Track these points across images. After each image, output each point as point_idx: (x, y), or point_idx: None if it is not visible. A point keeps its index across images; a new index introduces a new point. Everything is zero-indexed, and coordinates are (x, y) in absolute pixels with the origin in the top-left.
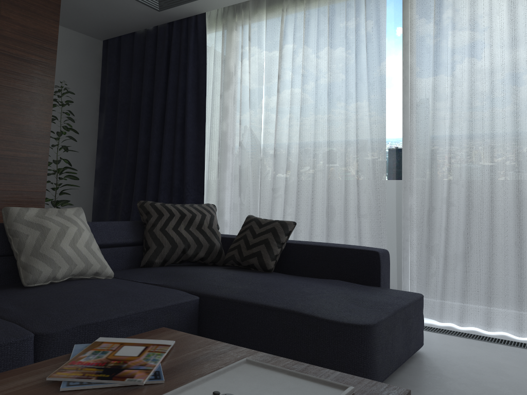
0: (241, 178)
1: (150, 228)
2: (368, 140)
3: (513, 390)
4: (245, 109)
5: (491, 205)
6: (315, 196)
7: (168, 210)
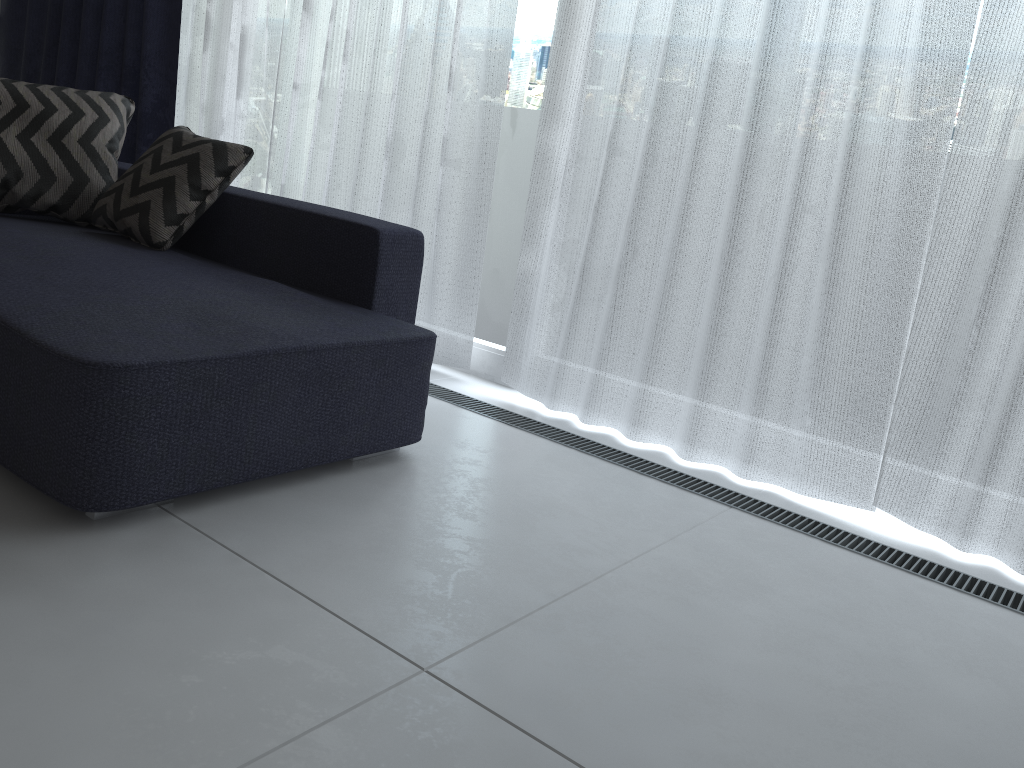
0: (243, 55)
1: None
2: None
3: (490, 560)
4: None
5: (693, 160)
6: (372, 110)
7: None
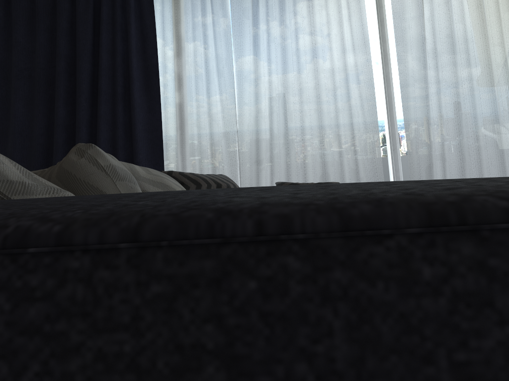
0: (214, 152)
1: None
2: (356, 108)
3: None
4: (211, 77)
5: (479, 157)
6: (307, 165)
7: (203, 179)
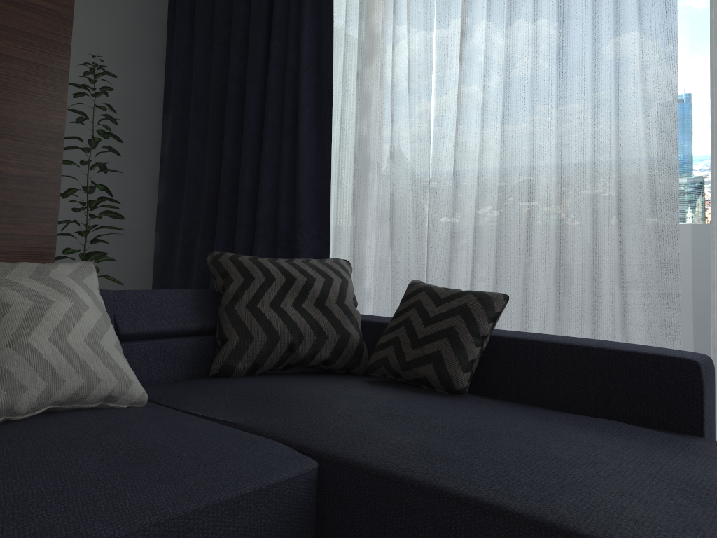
0: (393, 215)
1: (228, 303)
2: (638, 140)
3: None
4: (400, 95)
5: None
6: (533, 247)
7: (263, 270)
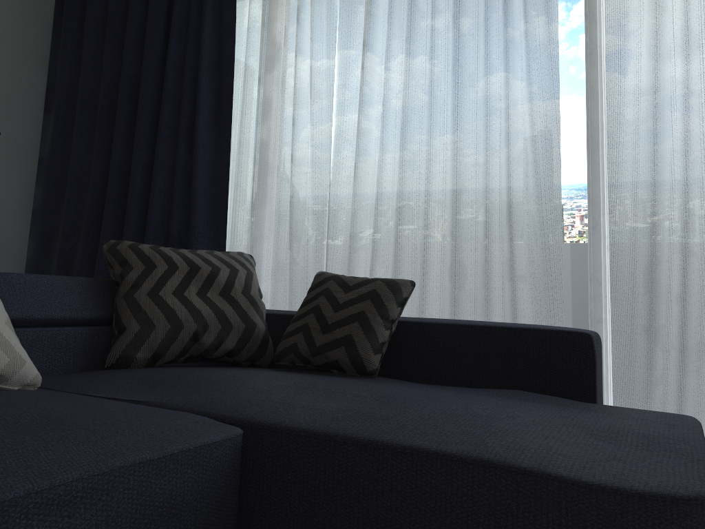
0: (293, 217)
1: (127, 291)
2: (525, 147)
3: None
4: (302, 100)
5: None
6: (430, 246)
7: (165, 258)
